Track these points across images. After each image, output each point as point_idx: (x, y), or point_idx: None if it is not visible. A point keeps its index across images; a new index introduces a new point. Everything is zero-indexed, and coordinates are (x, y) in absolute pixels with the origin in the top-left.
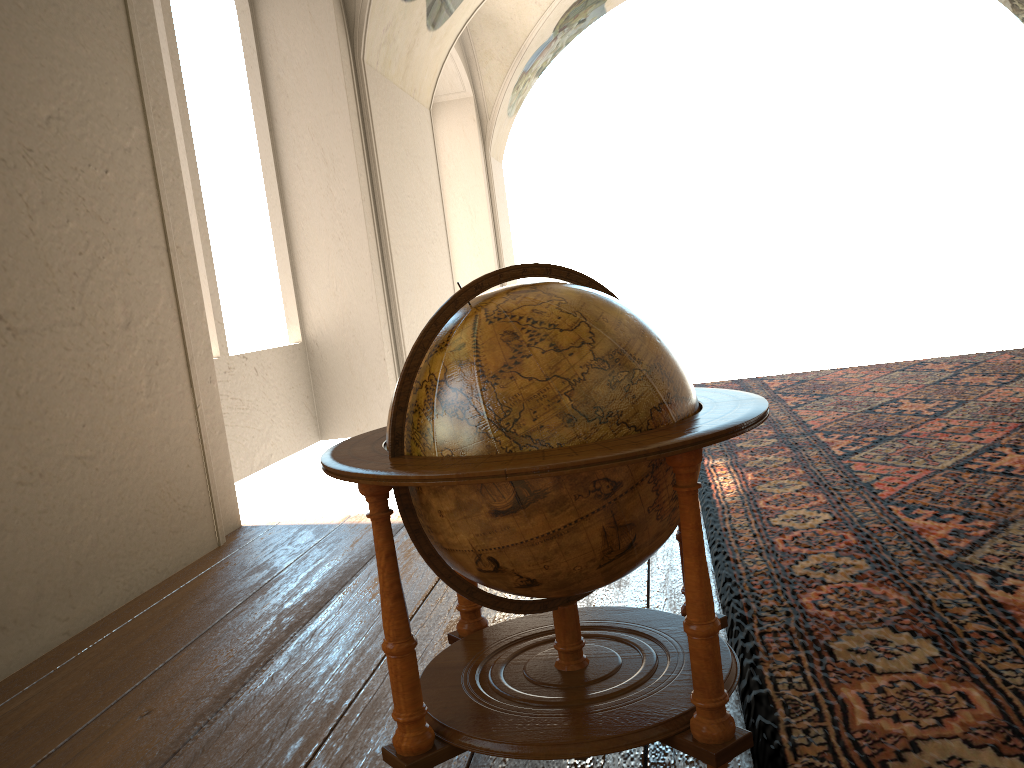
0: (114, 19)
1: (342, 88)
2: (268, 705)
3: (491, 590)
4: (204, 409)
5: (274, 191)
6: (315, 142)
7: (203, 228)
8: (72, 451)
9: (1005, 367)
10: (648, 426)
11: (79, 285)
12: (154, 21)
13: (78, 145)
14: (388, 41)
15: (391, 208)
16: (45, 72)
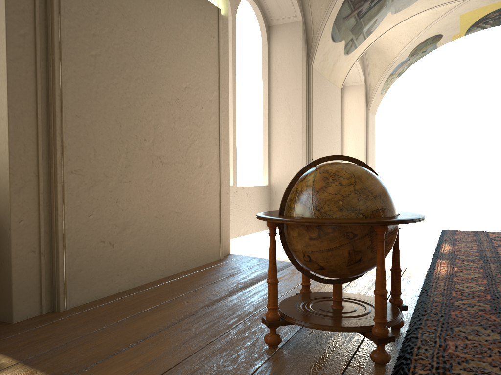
0: (213, 51)
1: (301, 79)
2: (227, 308)
3: (322, 289)
4: (223, 204)
5: (266, 120)
6: (286, 101)
7: (234, 133)
8: (174, 209)
9: None
10: (370, 216)
11: (186, 149)
12: (228, 52)
13: (194, 98)
14: (324, 59)
15: (315, 132)
16: (187, 71)
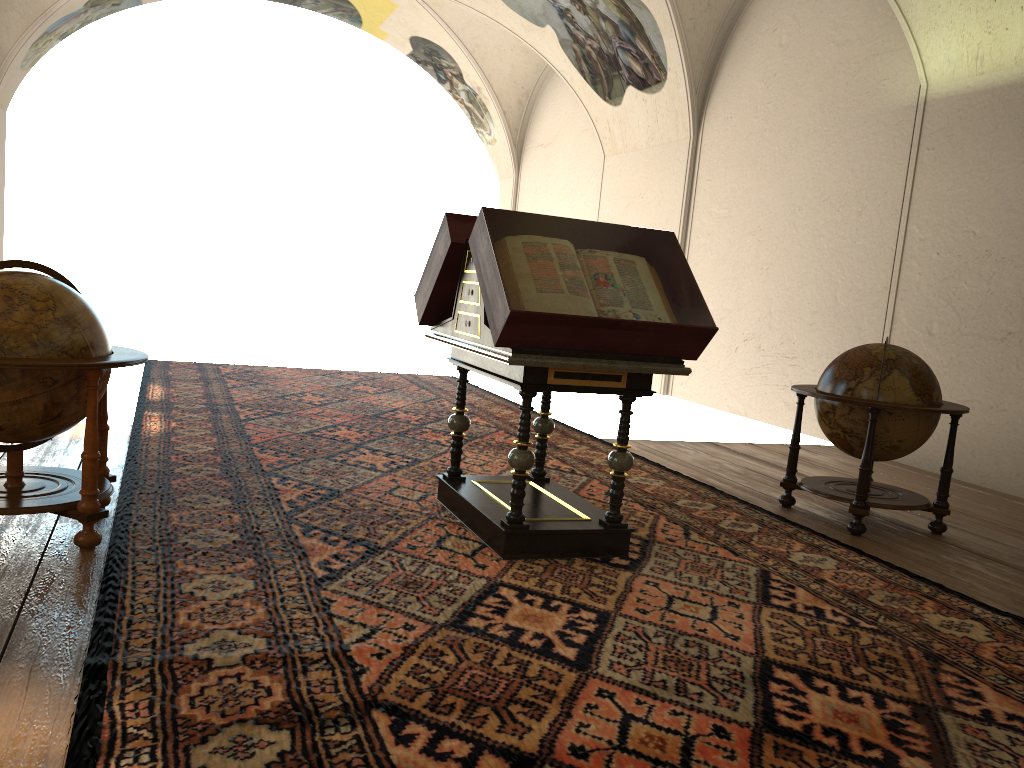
0: None
1: None
2: None
3: None
4: None
5: None
6: None
7: None
8: None
9: (389, 383)
10: (78, 356)
11: None
12: None
13: None
14: None
15: None
16: None
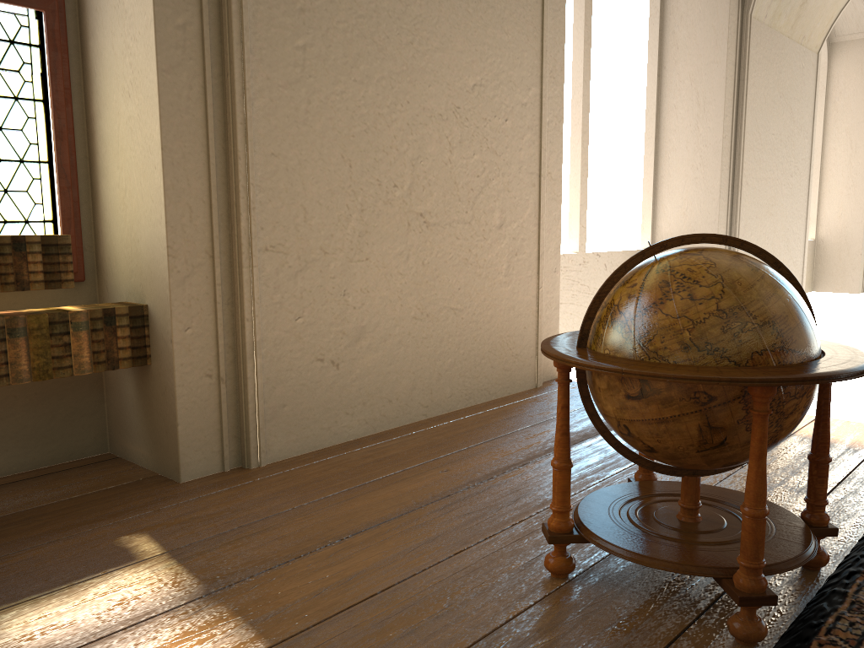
0: (532, 11)
1: (724, 41)
2: (510, 488)
3: None
4: (546, 290)
5: (651, 125)
6: (692, 87)
7: (584, 154)
8: (449, 304)
9: None
10: (746, 363)
11: (473, 197)
12: (564, 7)
13: (490, 103)
14: None
15: (750, 145)
16: (477, 54)
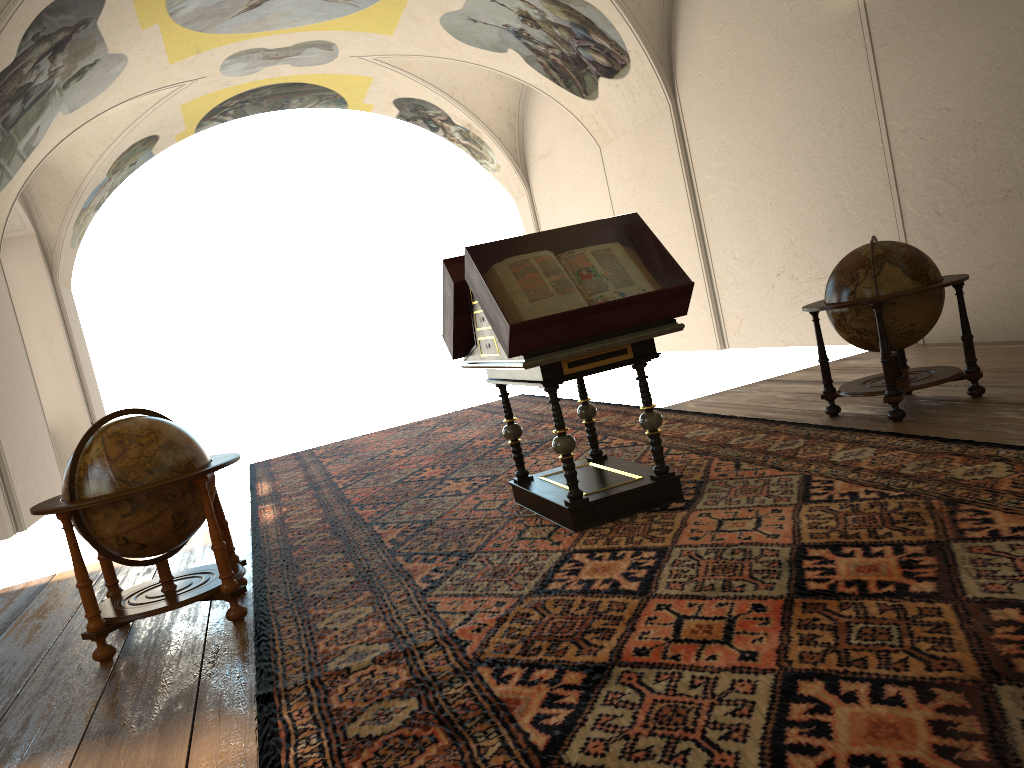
0: None
1: None
2: None
3: None
4: None
5: None
6: None
7: None
8: None
9: (464, 419)
10: (185, 470)
11: None
12: None
13: None
14: None
15: None
16: None
